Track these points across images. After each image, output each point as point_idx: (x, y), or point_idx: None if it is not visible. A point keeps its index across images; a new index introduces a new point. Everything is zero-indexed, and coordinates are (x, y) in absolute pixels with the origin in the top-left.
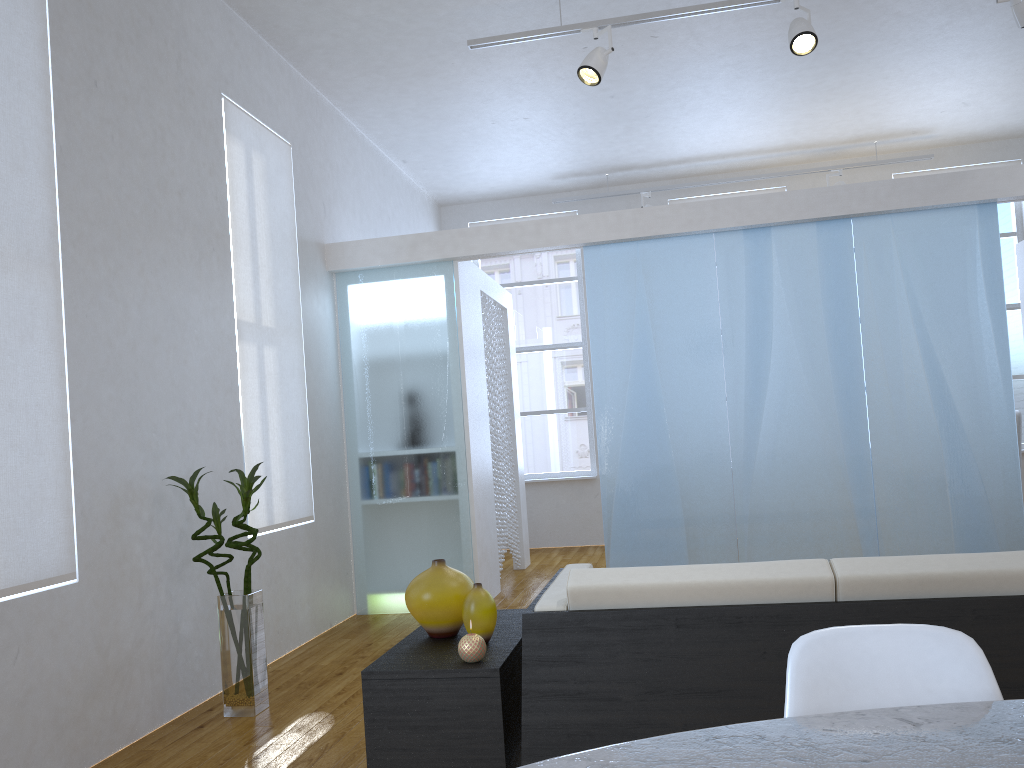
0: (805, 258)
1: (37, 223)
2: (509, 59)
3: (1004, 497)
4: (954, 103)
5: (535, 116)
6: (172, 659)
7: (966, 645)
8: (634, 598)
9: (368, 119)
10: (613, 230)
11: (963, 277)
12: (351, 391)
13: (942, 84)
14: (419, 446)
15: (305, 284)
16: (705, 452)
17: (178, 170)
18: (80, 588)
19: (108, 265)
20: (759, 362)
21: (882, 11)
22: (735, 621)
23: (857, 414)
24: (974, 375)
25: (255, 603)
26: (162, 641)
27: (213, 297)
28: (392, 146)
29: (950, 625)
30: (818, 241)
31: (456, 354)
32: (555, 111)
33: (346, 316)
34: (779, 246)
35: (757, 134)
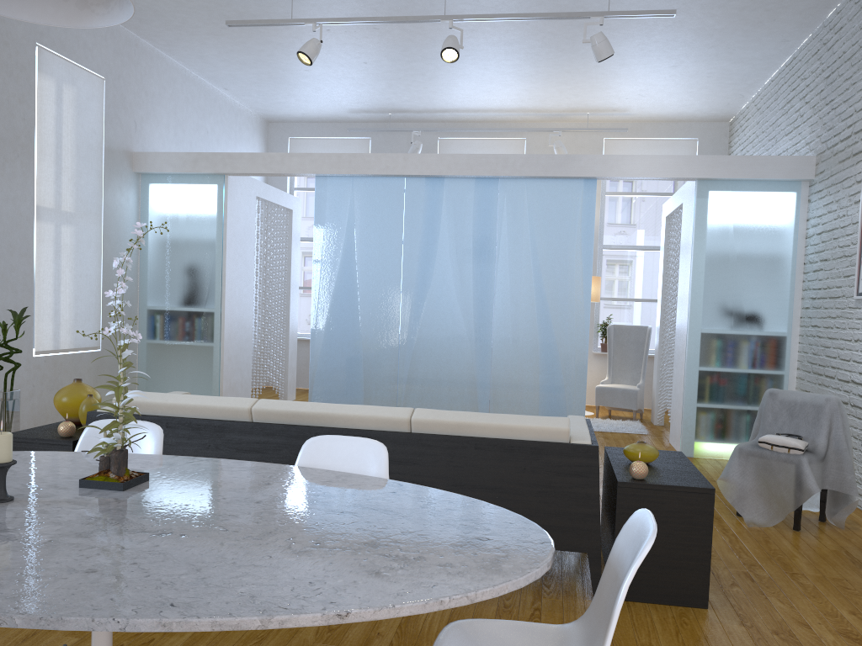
0: (465, 203)
1: None
2: (274, 31)
3: (574, 384)
4: (632, 94)
5: (313, 69)
6: None
7: (157, 431)
8: (148, 409)
9: (185, 58)
10: (334, 167)
11: (568, 229)
12: (145, 261)
13: (614, 80)
14: (189, 306)
15: (109, 181)
16: (383, 332)
17: None
18: None
19: None
20: (426, 273)
21: (538, 30)
22: (197, 427)
23: (486, 317)
24: (566, 299)
25: (12, 398)
26: None
27: (15, 189)
28: (212, 78)
29: (304, 440)
30: (475, 192)
31: (220, 243)
32: (327, 68)
33: (146, 206)
34: (448, 192)
35: (492, 99)
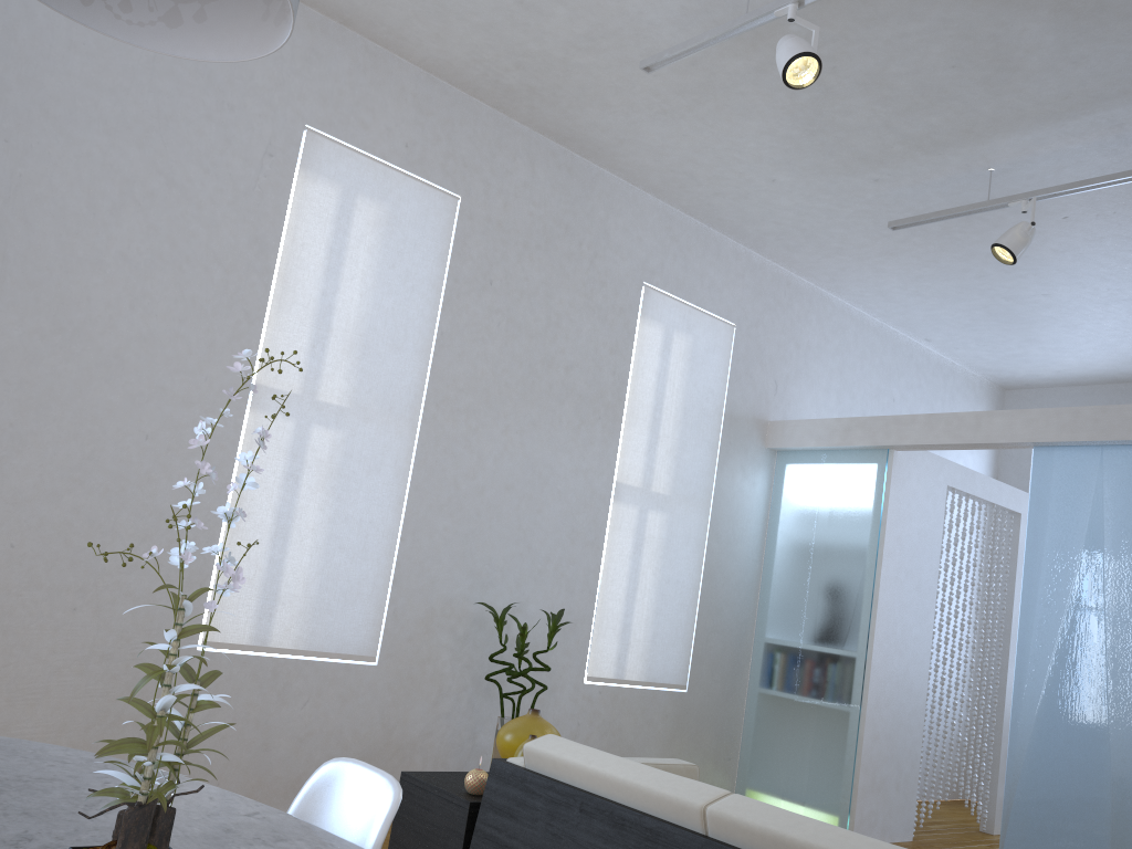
0: None
1: (404, 388)
2: (977, 234)
3: None
4: None
5: (1056, 292)
6: (461, 761)
7: (390, 799)
8: (563, 772)
9: (859, 298)
10: (1066, 430)
11: None
12: (769, 572)
13: None
14: (820, 643)
15: (726, 458)
16: None
17: (570, 349)
18: (377, 671)
19: (469, 423)
20: None
21: None
22: (620, 822)
23: None
24: None
25: None
26: (453, 741)
27: (589, 459)
28: (903, 324)
29: None
30: None
31: (874, 550)
32: (1078, 286)
33: (778, 495)
34: None
35: None
